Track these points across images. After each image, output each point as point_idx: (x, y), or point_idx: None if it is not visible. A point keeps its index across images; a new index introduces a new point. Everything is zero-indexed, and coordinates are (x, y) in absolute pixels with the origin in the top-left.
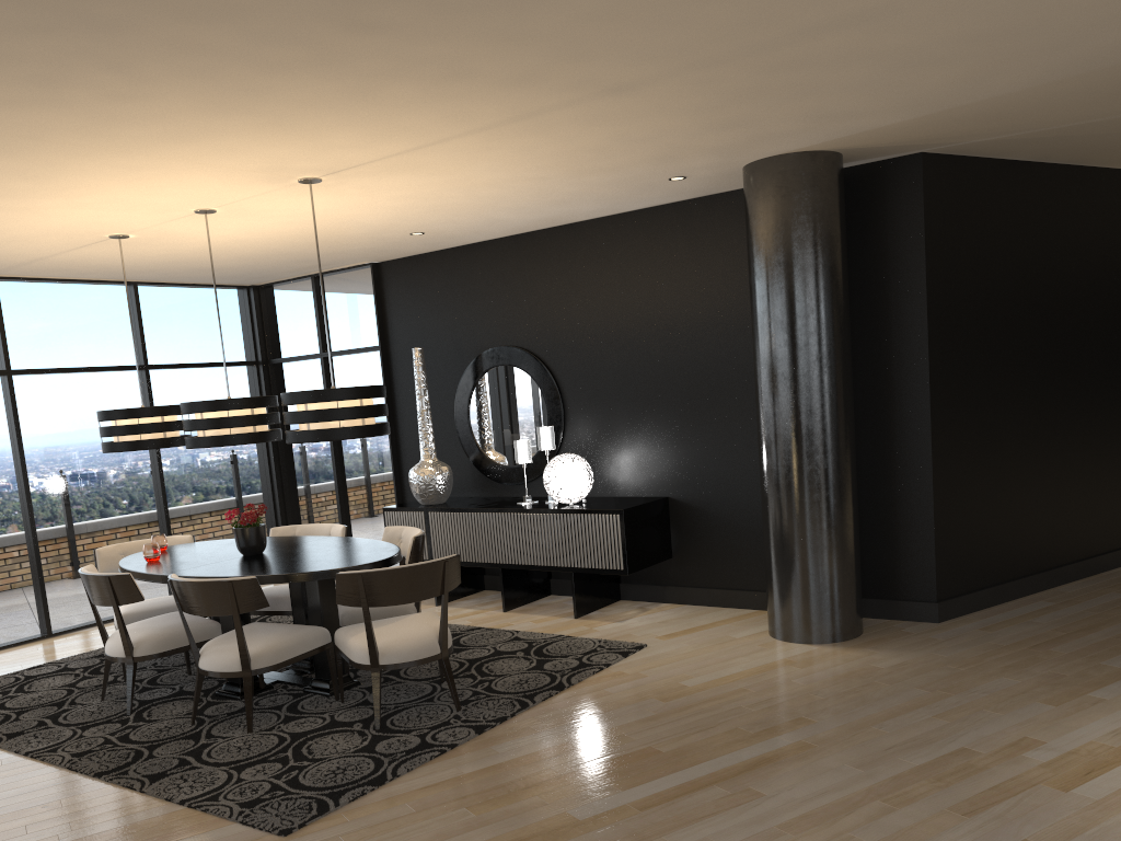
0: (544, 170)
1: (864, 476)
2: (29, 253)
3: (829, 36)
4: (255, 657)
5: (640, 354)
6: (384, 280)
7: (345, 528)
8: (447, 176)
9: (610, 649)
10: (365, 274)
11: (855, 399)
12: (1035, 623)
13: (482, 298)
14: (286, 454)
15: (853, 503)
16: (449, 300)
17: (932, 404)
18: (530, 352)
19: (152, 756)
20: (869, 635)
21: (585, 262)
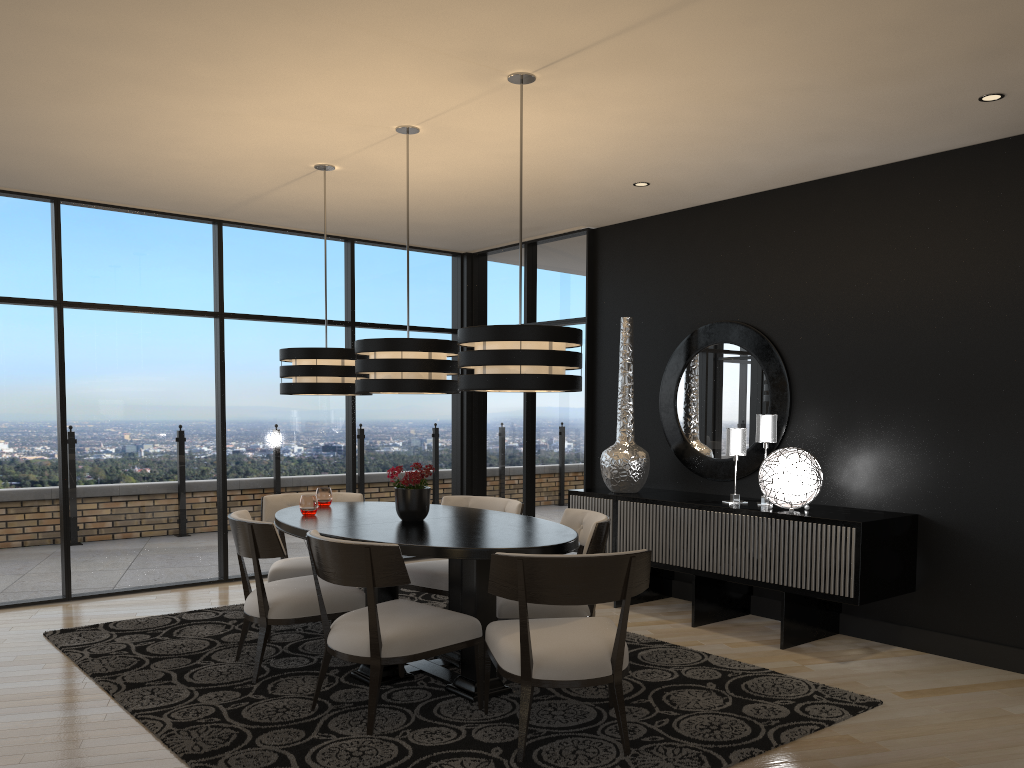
0: (816, 71)
1: None
2: (242, 188)
3: None
4: (387, 643)
5: (900, 335)
6: (599, 247)
7: (521, 505)
8: (688, 79)
9: (831, 700)
10: (579, 241)
11: None
12: None
13: (706, 266)
14: (479, 427)
15: None
16: (667, 269)
17: None
18: (756, 328)
19: (253, 744)
20: None
21: (838, 223)
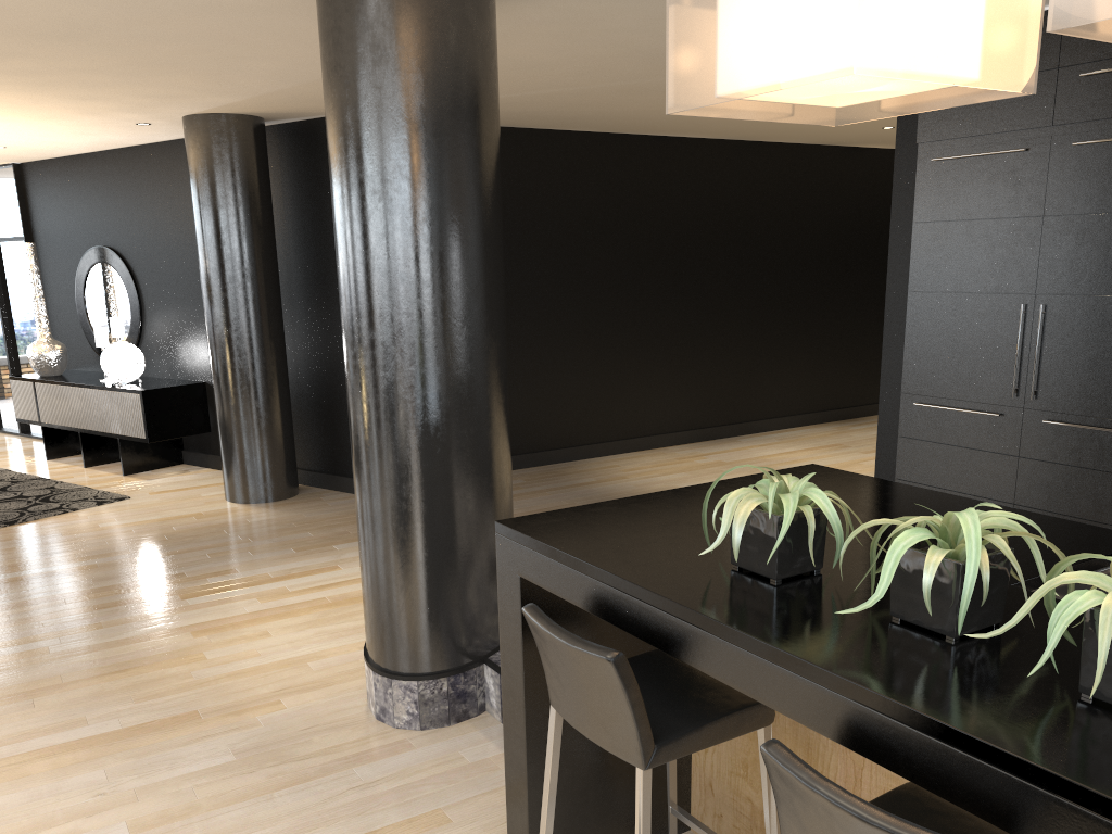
0: None
1: (311, 376)
2: None
3: (7, 61)
4: None
5: (182, 262)
6: (25, 180)
7: None
8: None
9: (97, 499)
10: (12, 172)
11: (303, 313)
12: None
13: (86, 203)
14: None
15: (273, 396)
16: (66, 202)
17: None
18: (117, 253)
19: None
20: (291, 500)
21: (144, 180)
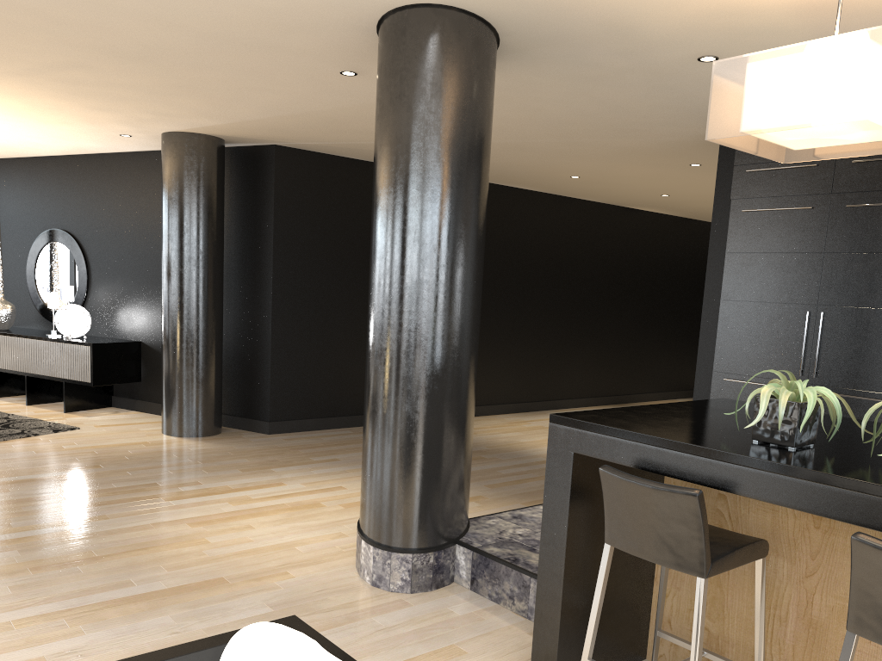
0: (13, 116)
1: (239, 340)
2: None
3: (71, 71)
4: None
5: (131, 246)
6: None
7: None
8: None
9: (51, 428)
10: None
11: (237, 291)
12: (319, 439)
13: (47, 194)
14: None
15: (212, 353)
16: (28, 192)
17: (273, 299)
18: (72, 235)
19: None
20: (218, 436)
21: (105, 180)
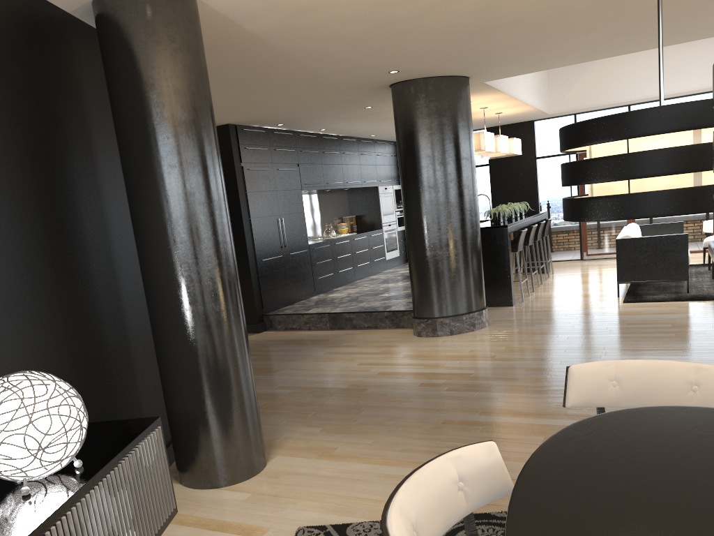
0: None
1: (148, 332)
2: None
3: (476, 6)
4: None
5: None
6: None
7: None
8: None
9: None
10: None
11: (132, 259)
12: None
13: None
14: None
15: None
16: None
17: None
18: None
19: None
20: None
21: None
